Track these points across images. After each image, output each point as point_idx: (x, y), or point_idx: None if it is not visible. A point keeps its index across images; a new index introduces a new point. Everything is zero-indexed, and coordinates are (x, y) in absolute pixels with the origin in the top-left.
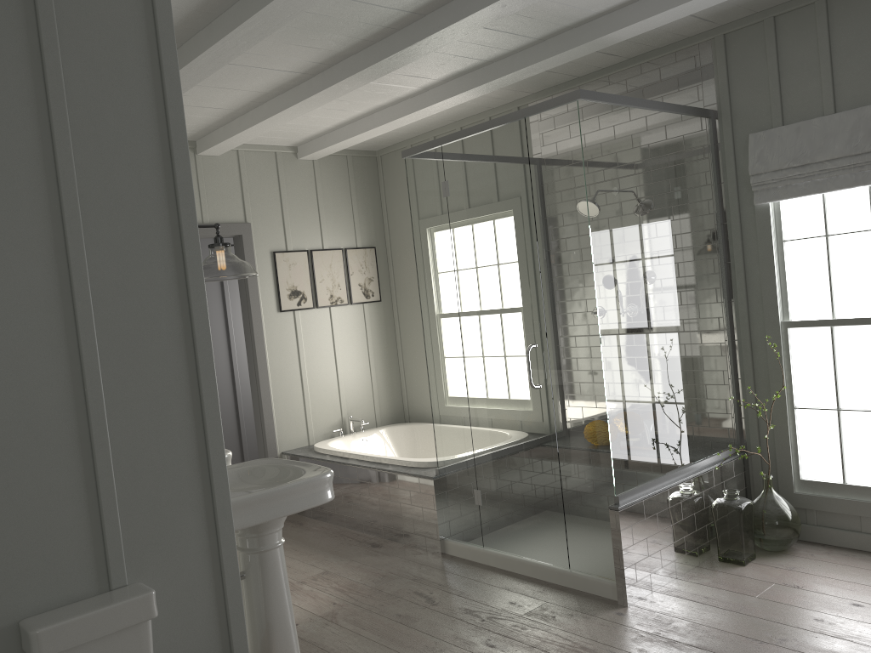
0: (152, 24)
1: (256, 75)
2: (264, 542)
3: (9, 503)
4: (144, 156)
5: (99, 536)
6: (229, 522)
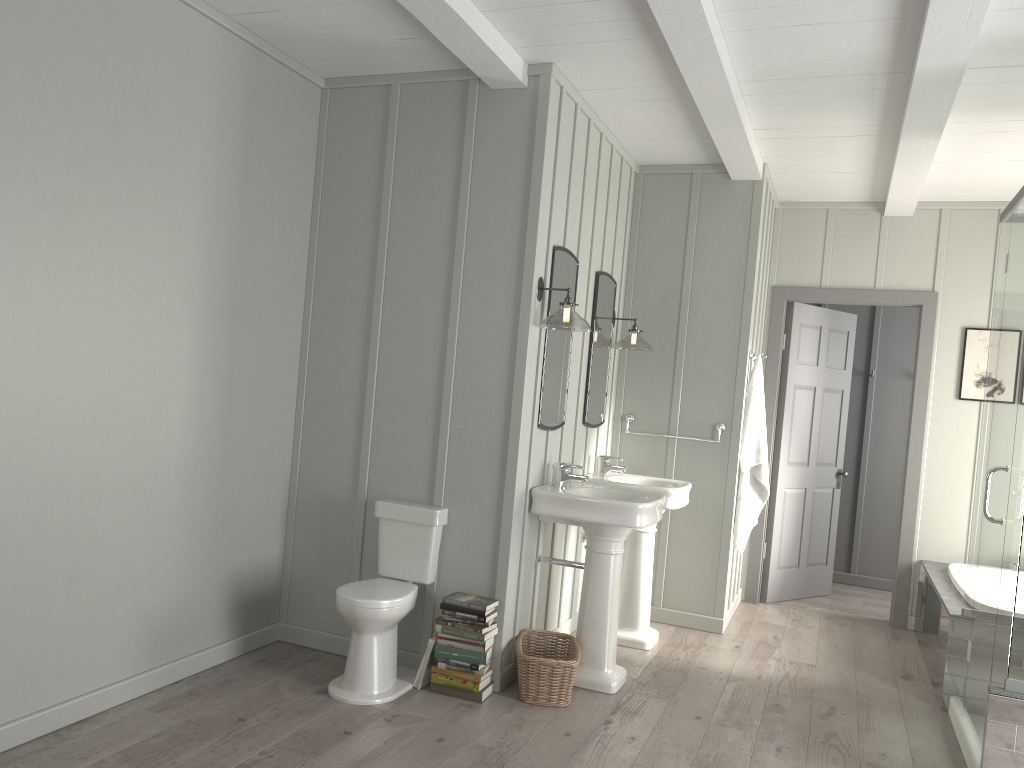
0: (531, 151)
1: (831, 142)
2: (595, 545)
3: (396, 434)
4: (507, 241)
5: (434, 471)
6: (511, 496)
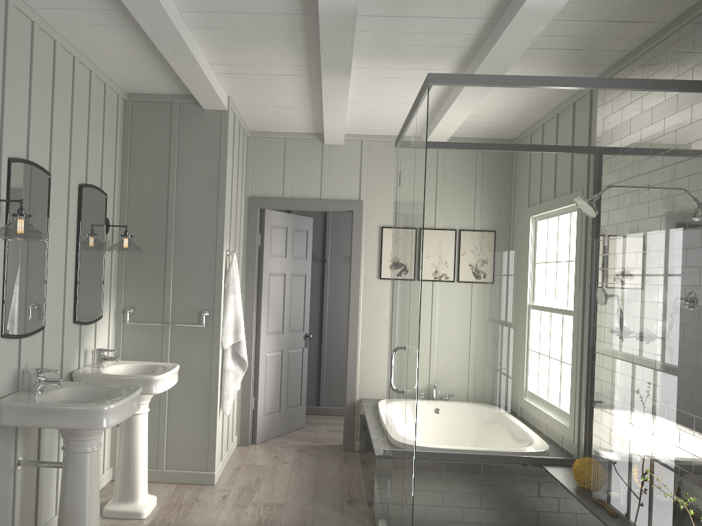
0: None
1: (274, 80)
2: (70, 446)
3: None
4: None
5: None
6: None
